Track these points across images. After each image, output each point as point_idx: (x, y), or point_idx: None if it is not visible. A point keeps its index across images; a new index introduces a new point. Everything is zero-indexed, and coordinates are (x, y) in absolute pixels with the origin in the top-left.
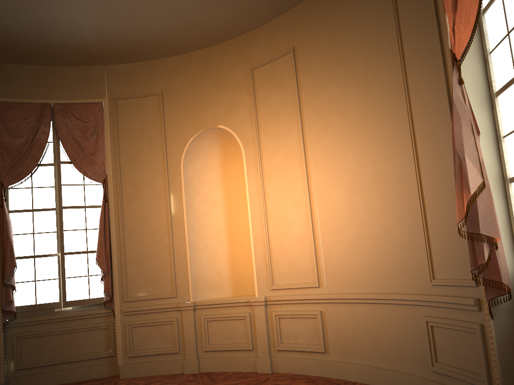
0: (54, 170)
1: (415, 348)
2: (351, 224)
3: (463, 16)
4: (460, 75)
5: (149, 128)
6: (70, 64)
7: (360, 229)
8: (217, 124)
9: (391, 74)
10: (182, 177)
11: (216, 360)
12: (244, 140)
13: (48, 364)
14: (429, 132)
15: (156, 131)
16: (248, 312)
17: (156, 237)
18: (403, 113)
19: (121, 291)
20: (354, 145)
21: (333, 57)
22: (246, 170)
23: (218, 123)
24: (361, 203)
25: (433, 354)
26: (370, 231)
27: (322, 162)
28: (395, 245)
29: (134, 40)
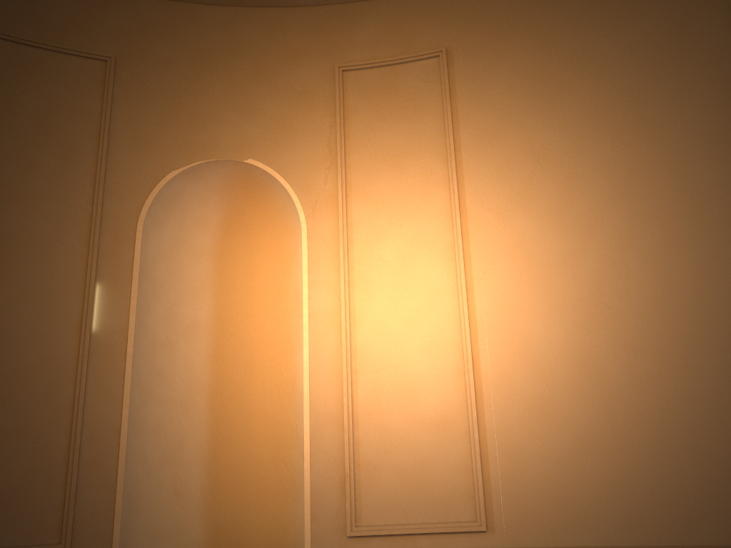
0: None
1: None
2: (585, 392)
3: None
4: None
5: (68, 124)
6: None
7: (612, 405)
8: (245, 155)
9: (718, 111)
10: (138, 249)
11: None
12: (309, 199)
13: None
14: None
15: (86, 135)
16: None
17: (36, 386)
18: None
19: None
20: (598, 235)
21: (545, 77)
22: (306, 261)
23: (247, 155)
24: (615, 349)
25: None
26: (643, 408)
27: (506, 264)
28: (723, 439)
29: None
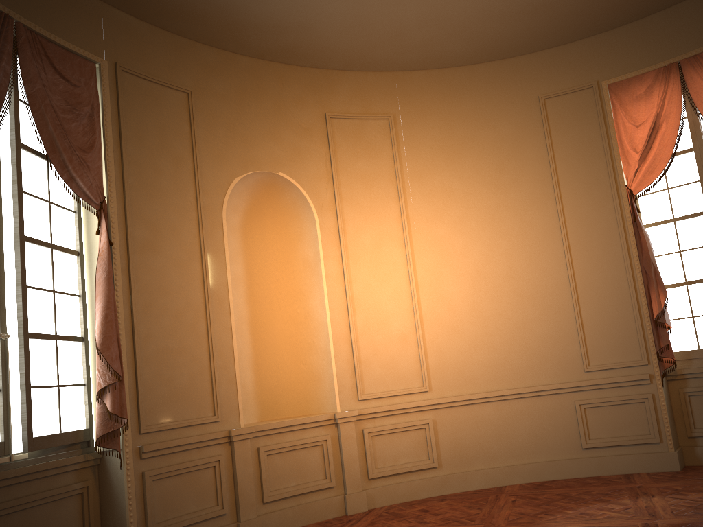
0: None
1: (560, 433)
2: (474, 320)
3: (651, 167)
4: (636, 206)
5: (173, 140)
6: None
7: (487, 326)
8: (277, 169)
9: (537, 185)
10: (225, 231)
11: (284, 512)
12: (318, 203)
13: None
14: (589, 243)
15: (184, 149)
16: (326, 435)
17: (186, 321)
18: (552, 221)
19: (134, 414)
20: (479, 240)
21: (450, 146)
22: (321, 242)
23: (278, 169)
24: (488, 299)
25: (586, 433)
26: (501, 327)
27: (432, 251)
28: (535, 340)
29: (212, 2)
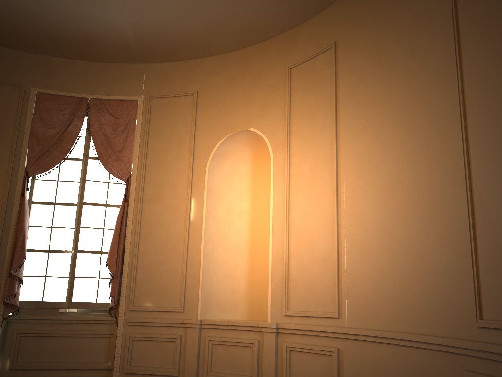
0: (82, 165)
1: None
2: (382, 243)
3: None
4: None
5: (180, 128)
6: (112, 61)
7: (392, 250)
8: (248, 126)
9: (442, 57)
10: (206, 181)
11: None
12: (274, 144)
13: (44, 368)
14: (486, 120)
15: (186, 132)
16: (257, 339)
17: (171, 244)
18: (454, 101)
19: (128, 298)
20: (392, 147)
21: (376, 48)
22: (272, 177)
23: (249, 125)
24: (395, 217)
25: None
26: (404, 252)
27: (354, 169)
28: (433, 272)
29: (171, 35)
